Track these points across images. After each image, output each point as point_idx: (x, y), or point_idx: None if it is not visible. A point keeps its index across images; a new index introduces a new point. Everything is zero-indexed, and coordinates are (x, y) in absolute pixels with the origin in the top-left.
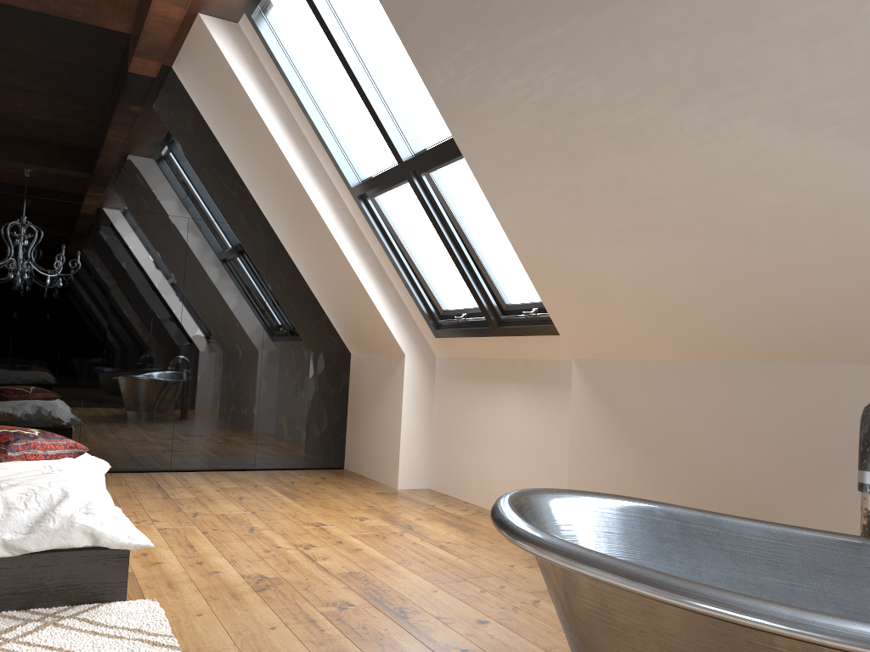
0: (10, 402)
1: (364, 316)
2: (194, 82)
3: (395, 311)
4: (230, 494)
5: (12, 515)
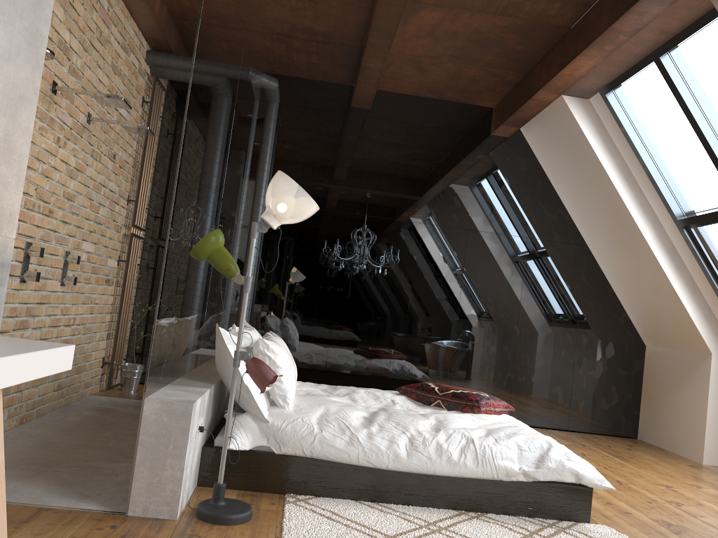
0: (408, 364)
1: (672, 319)
2: (539, 140)
3: (704, 317)
4: (571, 450)
5: (523, 454)
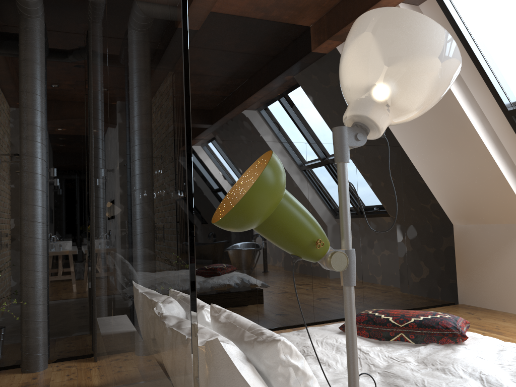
0: (273, 281)
1: (492, 199)
2: None
3: None
4: None
5: None
